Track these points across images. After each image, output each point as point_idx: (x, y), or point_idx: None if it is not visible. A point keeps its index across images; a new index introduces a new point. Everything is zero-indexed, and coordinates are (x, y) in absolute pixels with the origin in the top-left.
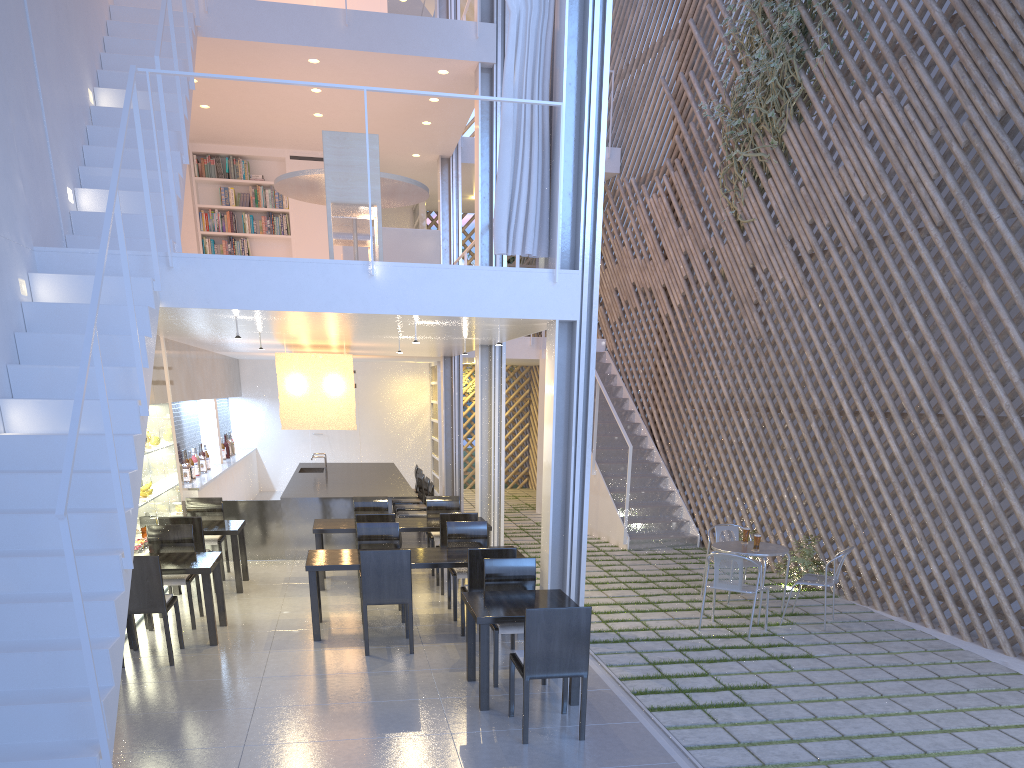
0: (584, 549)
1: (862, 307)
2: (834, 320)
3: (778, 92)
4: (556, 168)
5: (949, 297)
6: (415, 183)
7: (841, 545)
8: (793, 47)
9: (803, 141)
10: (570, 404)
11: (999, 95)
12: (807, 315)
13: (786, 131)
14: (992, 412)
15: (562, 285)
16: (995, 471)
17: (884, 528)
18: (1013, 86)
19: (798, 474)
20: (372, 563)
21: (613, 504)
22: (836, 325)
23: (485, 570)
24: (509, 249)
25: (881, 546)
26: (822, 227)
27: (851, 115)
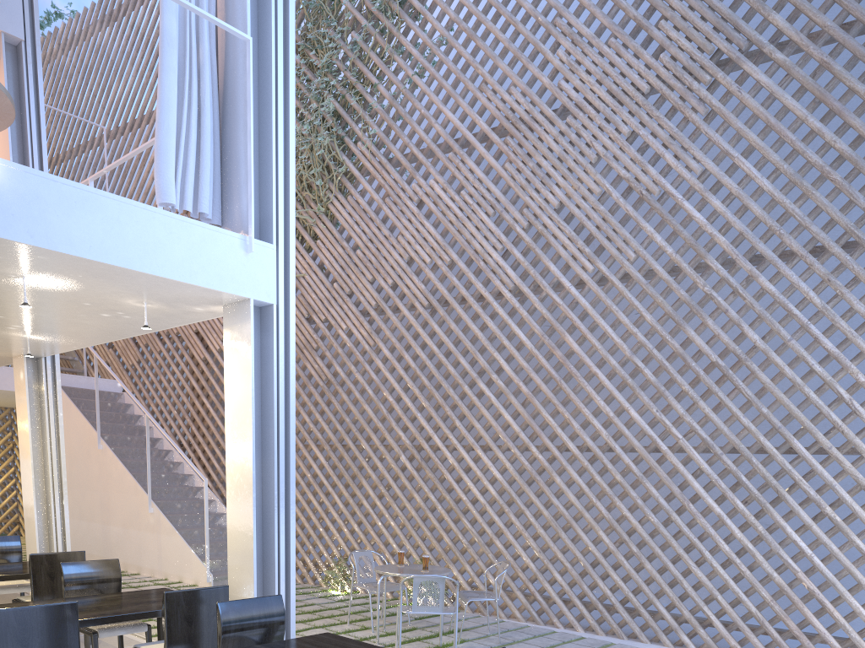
0: (293, 581)
1: (442, 354)
2: (413, 365)
3: (320, 166)
4: (235, 118)
5: (533, 347)
6: (5, 91)
7: (452, 564)
8: (333, 130)
9: (353, 211)
10: (265, 405)
11: (555, 191)
12: (380, 360)
13: (332, 201)
14: (592, 441)
15: (256, 258)
16: (605, 489)
17: (498, 545)
18: (567, 185)
19: (392, 502)
20: (12, 629)
21: (184, 541)
22: (416, 369)
23: (222, 618)
24: (177, 202)
25: (497, 561)
26: (386, 285)
27: (404, 194)
